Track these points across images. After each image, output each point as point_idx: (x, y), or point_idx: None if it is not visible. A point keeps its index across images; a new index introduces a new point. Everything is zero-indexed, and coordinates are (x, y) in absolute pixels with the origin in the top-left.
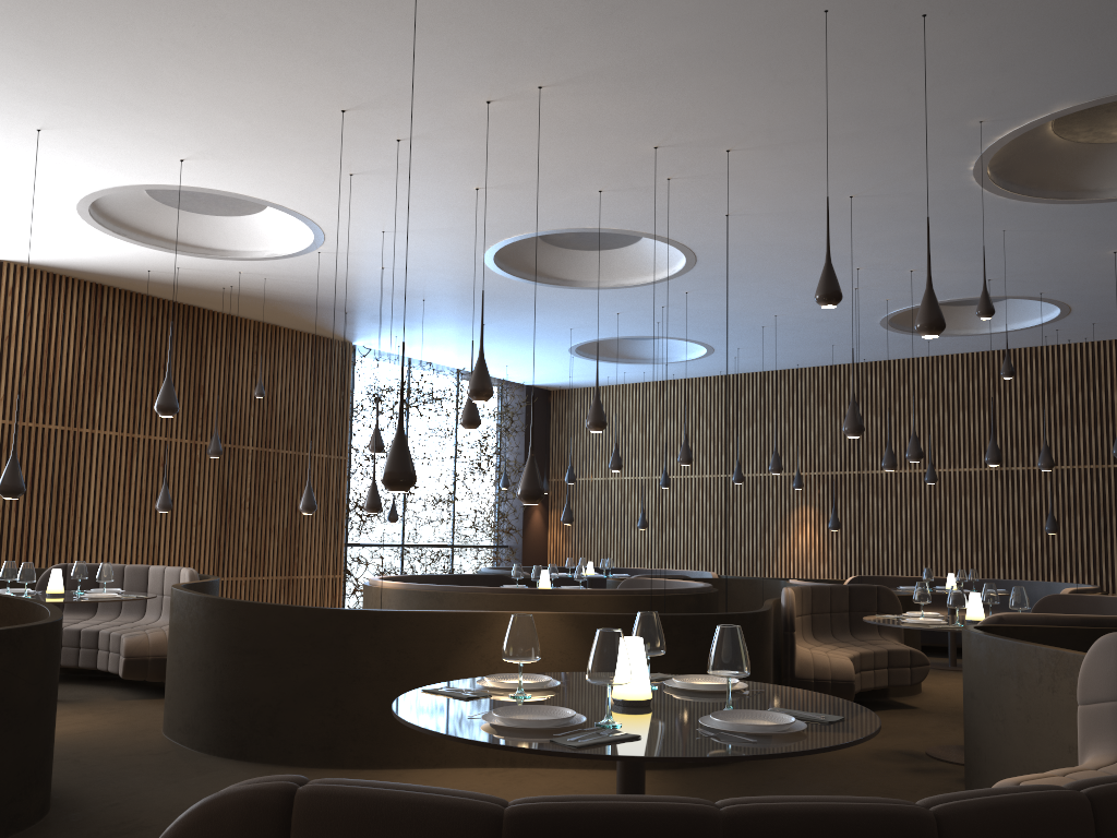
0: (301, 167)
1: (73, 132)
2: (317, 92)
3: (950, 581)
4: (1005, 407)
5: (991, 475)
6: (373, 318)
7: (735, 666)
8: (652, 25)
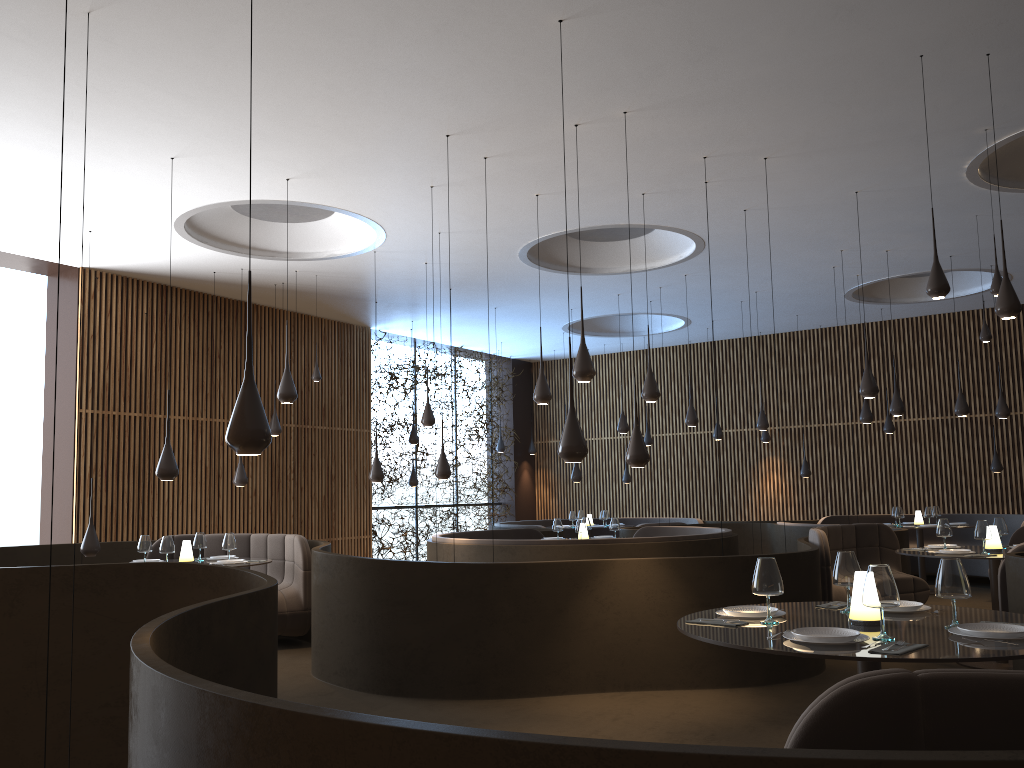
0: (390, 182)
1: (202, 159)
2: (432, 121)
3: (918, 517)
4: (947, 364)
5: (937, 423)
6: (398, 305)
7: (963, 589)
8: (739, 62)
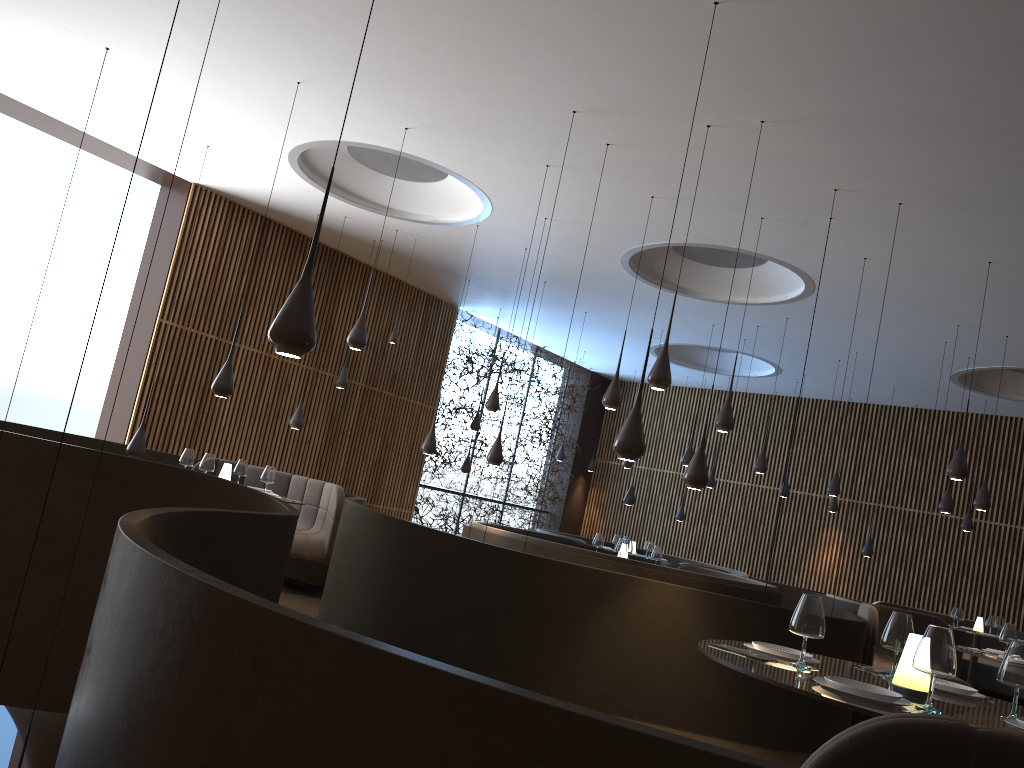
0: (507, 152)
1: (327, 89)
2: (561, 92)
3: (978, 623)
4: None
5: (1020, 533)
6: (490, 289)
7: None
8: (896, 86)
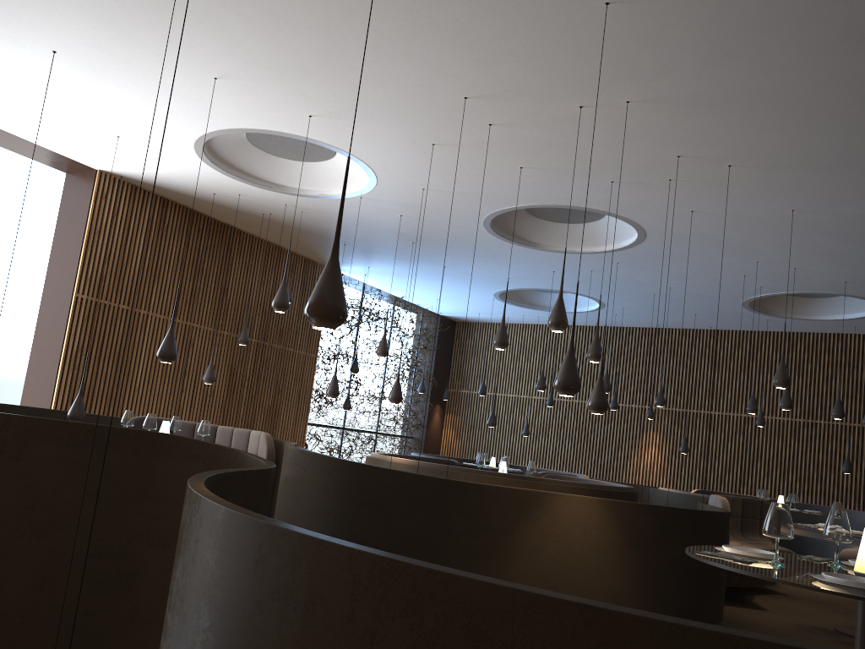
0: (399, 133)
1: (241, 84)
2: (457, 81)
3: (780, 501)
4: (814, 375)
5: (799, 424)
6: (362, 251)
7: None
8: (745, 70)
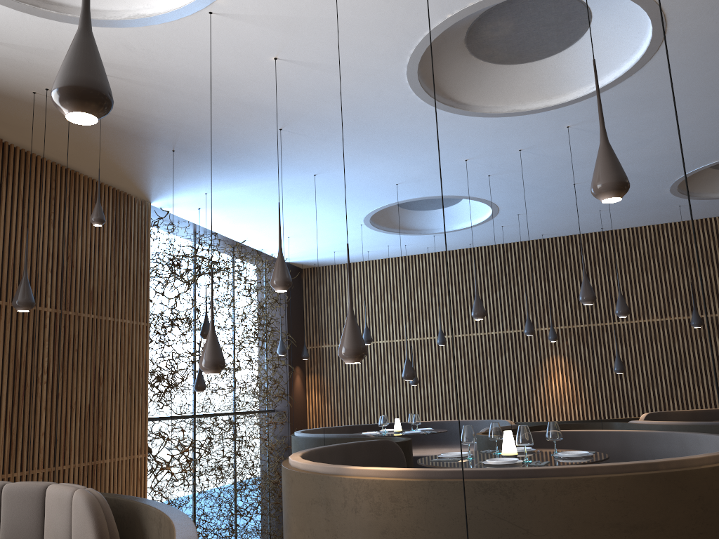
0: None
1: None
2: None
3: None
4: None
5: None
6: (200, 160)
7: None
8: None
